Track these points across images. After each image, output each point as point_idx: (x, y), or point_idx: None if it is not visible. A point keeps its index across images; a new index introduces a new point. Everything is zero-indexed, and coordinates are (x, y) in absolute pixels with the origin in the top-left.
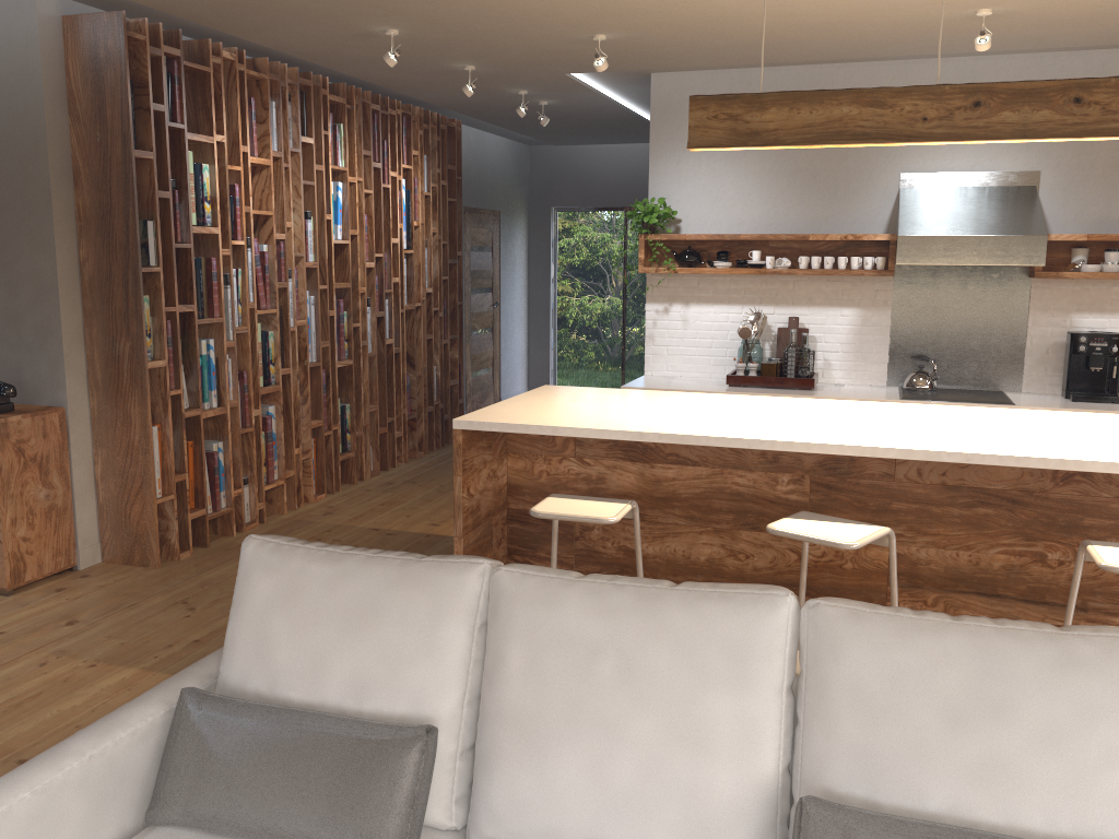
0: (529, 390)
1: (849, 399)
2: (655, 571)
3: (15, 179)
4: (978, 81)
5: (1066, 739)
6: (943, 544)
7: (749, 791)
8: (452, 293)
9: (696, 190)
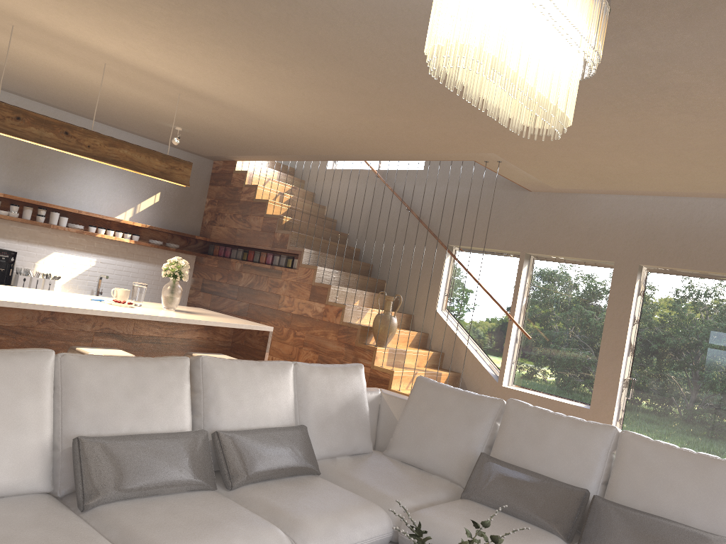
0: None
1: None
2: None
3: None
4: None
5: (165, 396)
6: None
7: (43, 444)
8: None
9: None
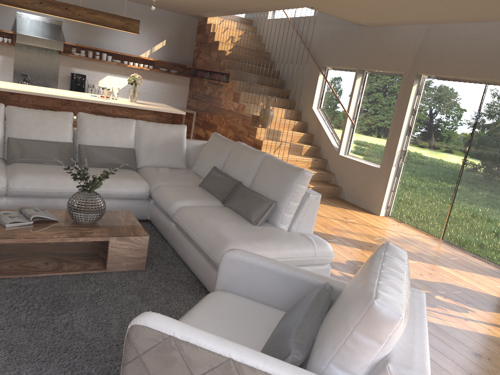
0: None
1: None
2: None
3: None
4: None
5: (55, 127)
6: None
7: None
8: None
9: None
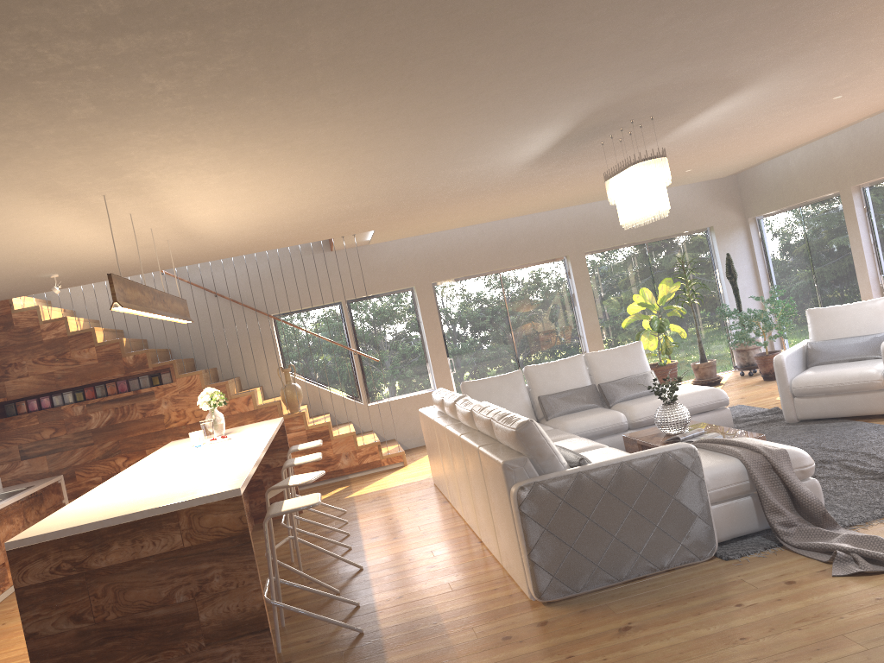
0: None
1: None
2: None
3: None
4: None
5: None
6: None
7: None
8: None
9: None
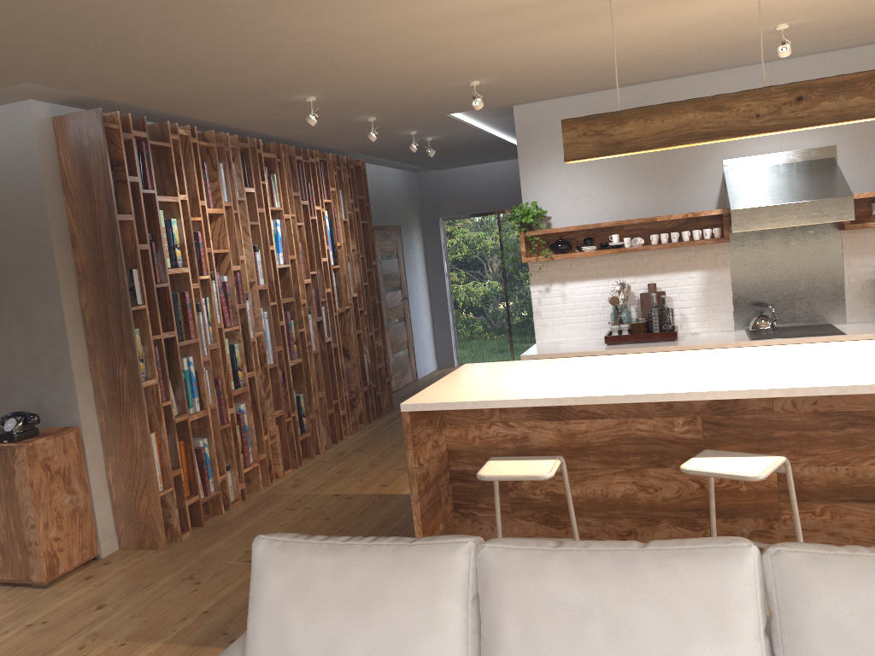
0: (438, 363)
1: (708, 344)
2: (579, 510)
3: (25, 249)
4: (775, 81)
5: None
6: (822, 462)
7: None
8: (372, 294)
9: (560, 192)
